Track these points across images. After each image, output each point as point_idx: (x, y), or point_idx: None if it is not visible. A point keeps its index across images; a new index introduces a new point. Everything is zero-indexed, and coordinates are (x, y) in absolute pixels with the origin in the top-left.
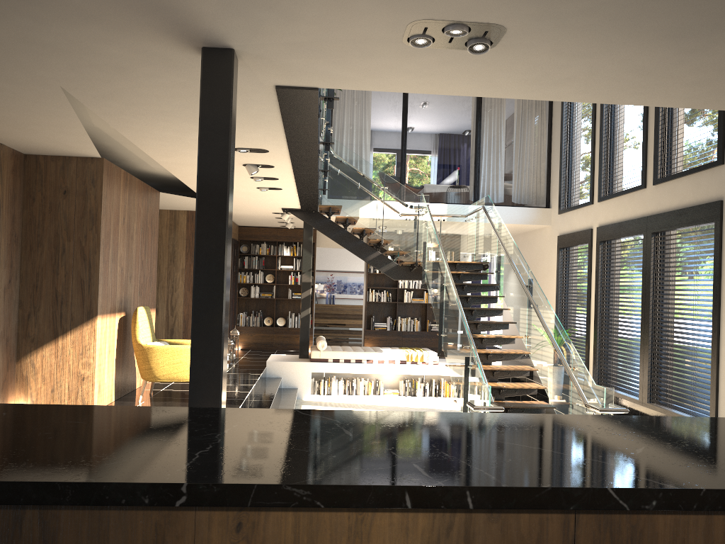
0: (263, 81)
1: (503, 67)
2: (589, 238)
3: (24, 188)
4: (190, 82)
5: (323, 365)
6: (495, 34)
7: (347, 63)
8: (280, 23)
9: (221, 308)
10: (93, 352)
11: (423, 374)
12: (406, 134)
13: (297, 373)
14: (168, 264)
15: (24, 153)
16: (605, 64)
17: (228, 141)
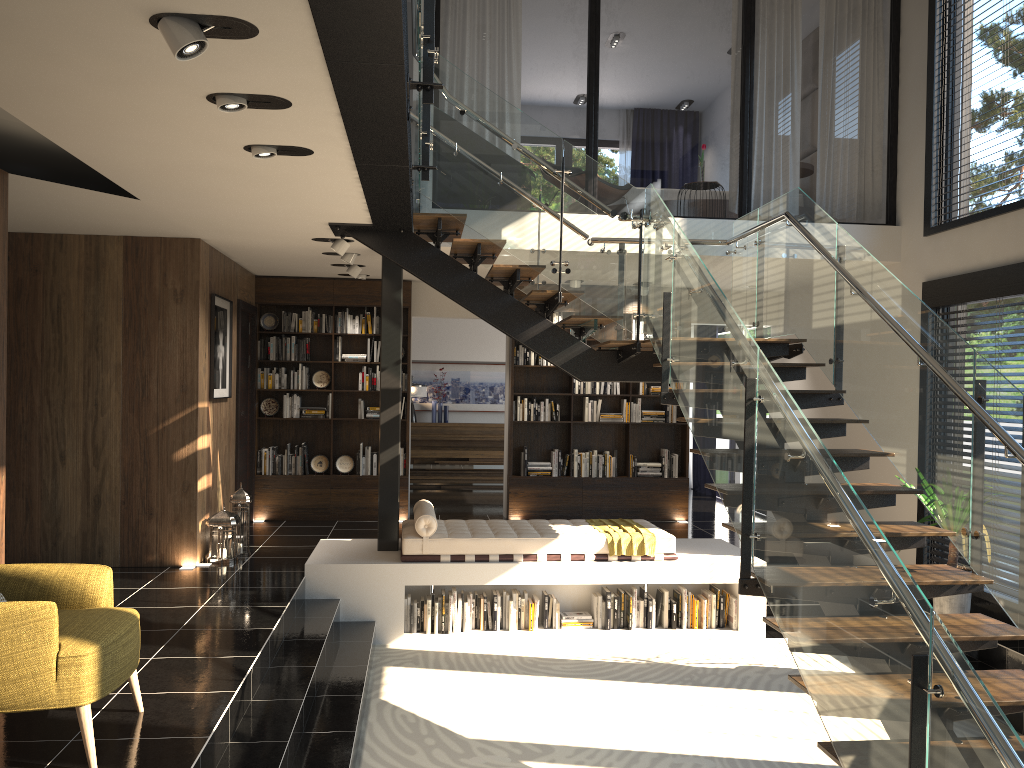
0: None
1: None
2: None
3: None
4: None
5: (429, 569)
6: None
7: None
8: None
9: None
10: None
11: (644, 582)
12: (597, 71)
13: (374, 589)
14: (85, 355)
15: None
16: None
17: None
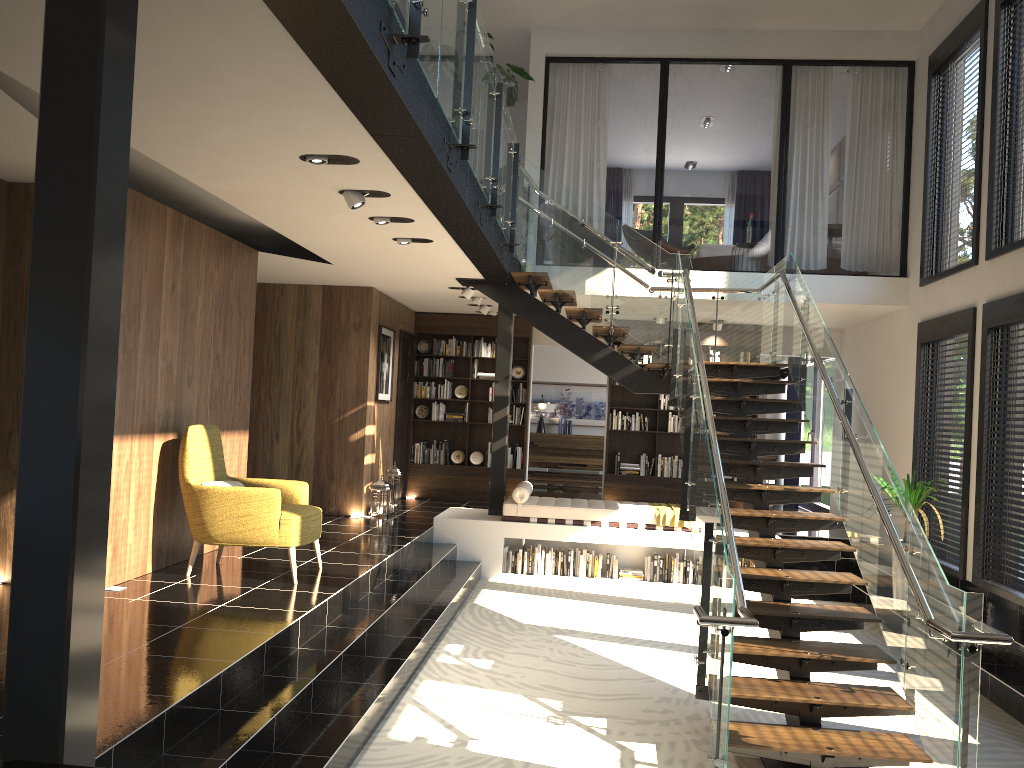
0: None
1: None
2: (970, 323)
3: (8, 236)
4: None
5: (521, 526)
6: None
7: None
8: None
9: (74, 409)
10: None
11: (682, 547)
12: (662, 162)
13: (481, 538)
14: (295, 366)
15: (7, 180)
16: None
17: (95, 73)
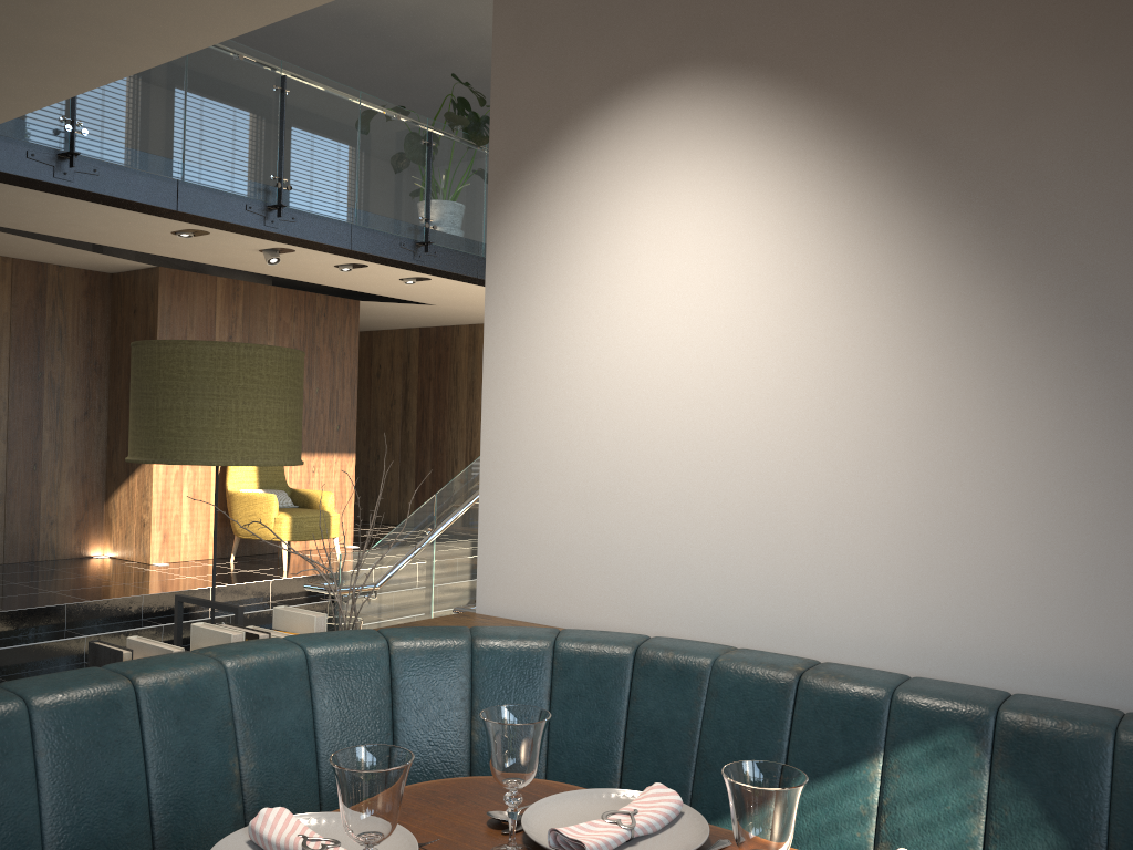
0: None
1: None
2: None
3: (111, 311)
4: None
5: None
6: None
7: None
8: None
9: None
10: (151, 494)
11: None
12: None
13: None
14: (467, 399)
15: (108, 272)
16: None
17: None
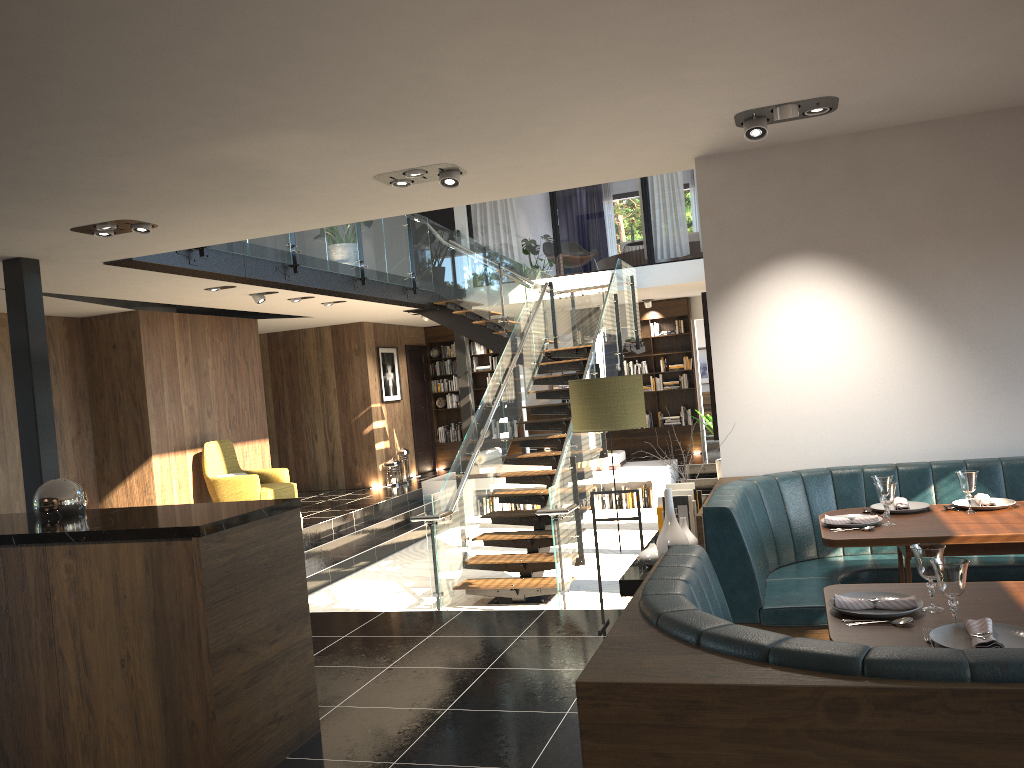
0: (88, 262)
1: (203, 228)
2: None
3: (85, 348)
4: (51, 271)
5: None
6: (134, 222)
7: (104, 247)
8: (6, 245)
9: (37, 454)
10: (153, 489)
11: (596, 482)
12: (553, 194)
13: None
14: (320, 386)
15: (80, 317)
16: (259, 213)
17: (25, 328)
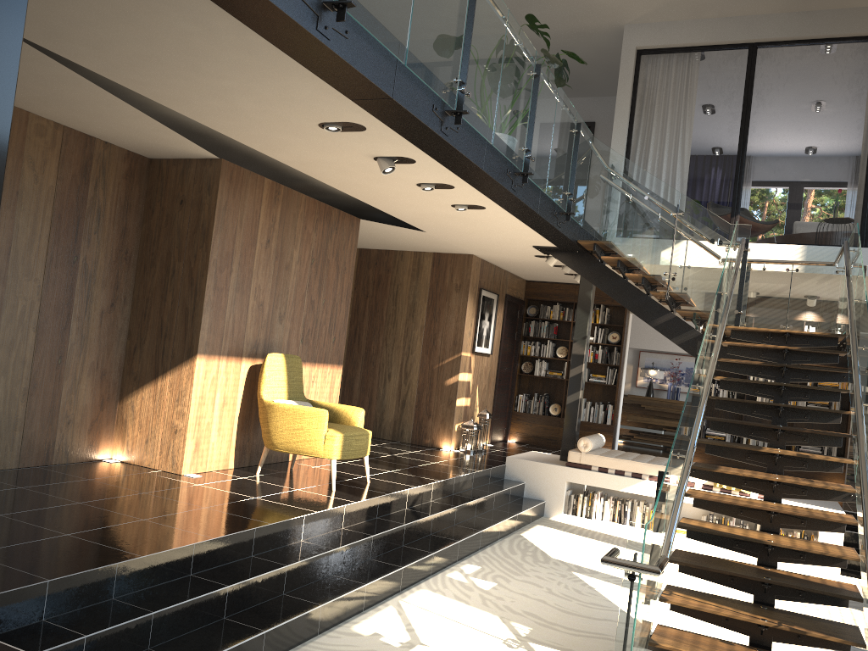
0: None
1: None
2: None
3: (146, 199)
4: None
5: (582, 473)
6: None
7: None
8: None
9: None
10: (189, 399)
11: None
12: (744, 140)
13: (546, 480)
14: (407, 319)
15: (148, 157)
16: None
17: None
